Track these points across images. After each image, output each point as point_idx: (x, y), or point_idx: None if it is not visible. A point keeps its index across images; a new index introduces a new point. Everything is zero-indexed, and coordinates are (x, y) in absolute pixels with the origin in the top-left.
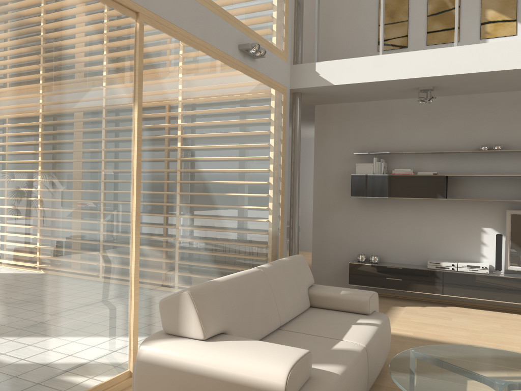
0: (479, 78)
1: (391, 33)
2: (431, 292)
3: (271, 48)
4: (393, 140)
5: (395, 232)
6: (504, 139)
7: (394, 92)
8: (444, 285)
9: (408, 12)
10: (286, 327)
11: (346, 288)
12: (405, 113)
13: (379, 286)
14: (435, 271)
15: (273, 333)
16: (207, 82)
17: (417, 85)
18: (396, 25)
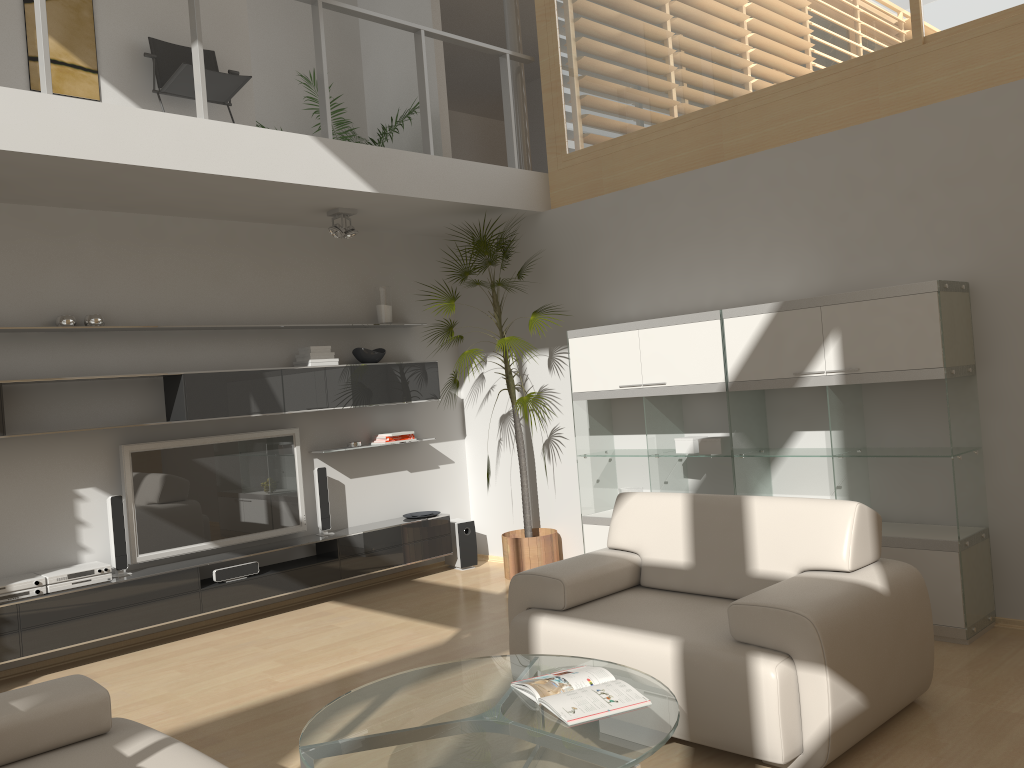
0: (89, 174)
1: None
2: None
3: None
4: None
5: None
6: (99, 304)
7: None
8: (25, 633)
9: None
10: None
11: (0, 695)
12: None
13: None
14: (0, 608)
15: None
16: None
17: None
18: None
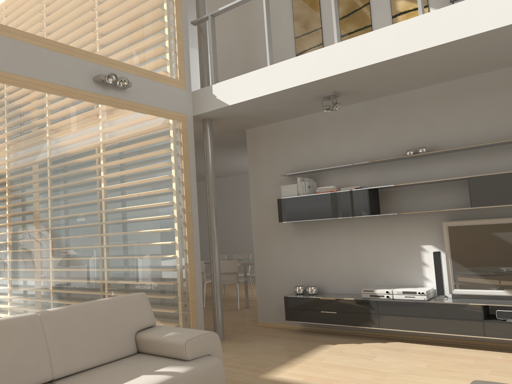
0: (372, 75)
1: (307, 44)
2: (368, 326)
3: (155, 77)
4: (320, 156)
5: (332, 258)
6: (432, 140)
7: (304, 105)
8: (380, 316)
9: (321, 19)
10: (64, 379)
11: (183, 329)
12: (329, 125)
13: (314, 321)
14: (369, 300)
15: None
16: (38, 118)
17: (316, 92)
18: (310, 35)
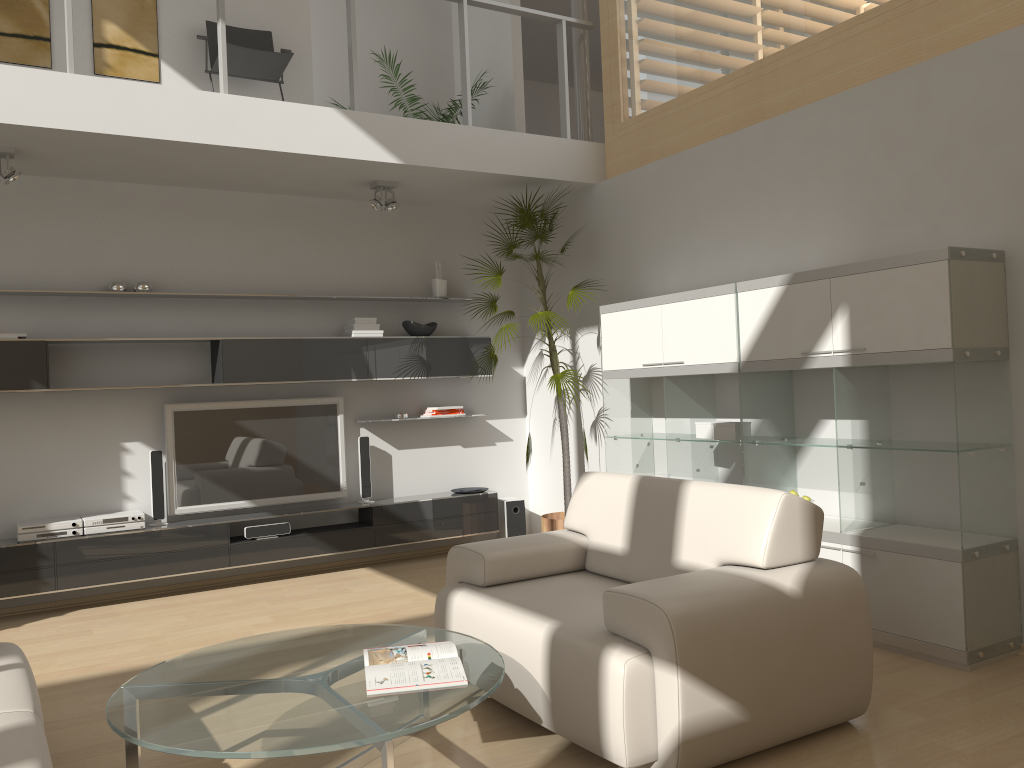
0: (117, 148)
1: None
2: (32, 592)
3: None
4: None
5: None
6: (152, 272)
7: None
8: (61, 569)
9: None
10: None
11: None
12: None
13: None
14: (39, 545)
15: None
16: None
17: None
18: None
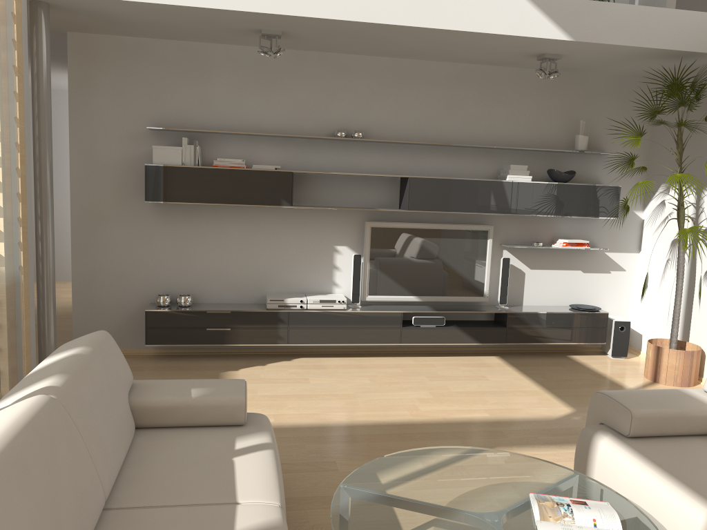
0: (350, 31)
1: None
2: (273, 343)
3: None
4: (210, 111)
5: (215, 257)
6: (364, 123)
7: (217, 32)
8: (291, 330)
9: None
10: (114, 498)
11: (194, 381)
12: (229, 68)
13: (196, 342)
14: (279, 312)
15: (96, 526)
16: None
17: (261, 25)
18: None
